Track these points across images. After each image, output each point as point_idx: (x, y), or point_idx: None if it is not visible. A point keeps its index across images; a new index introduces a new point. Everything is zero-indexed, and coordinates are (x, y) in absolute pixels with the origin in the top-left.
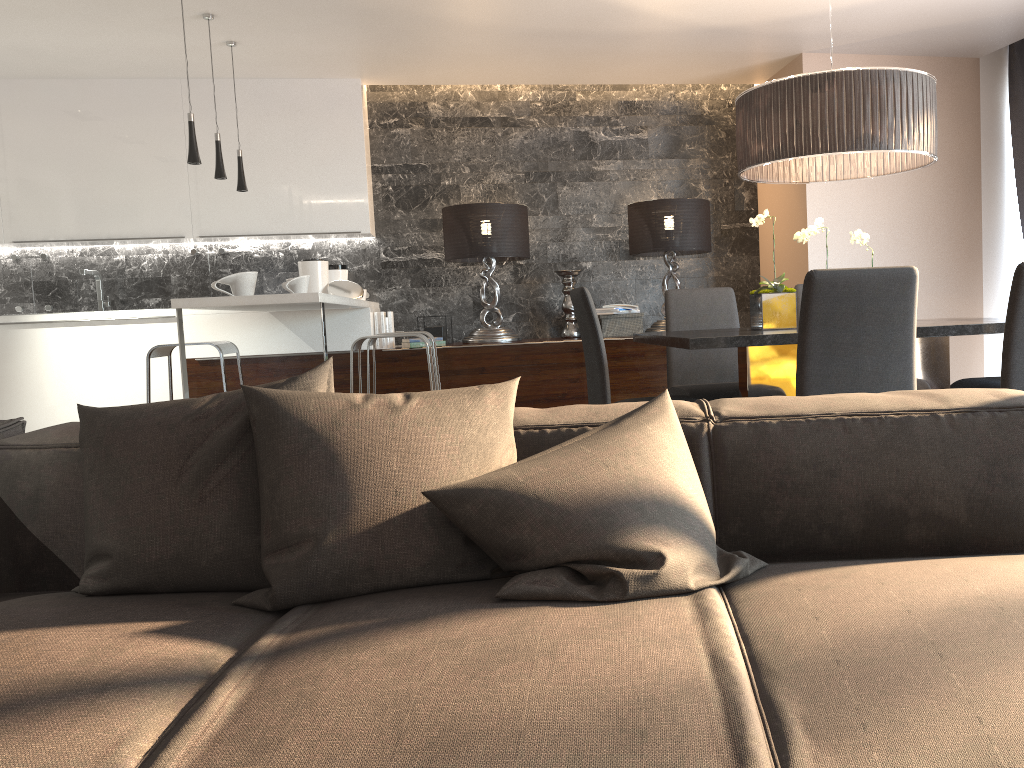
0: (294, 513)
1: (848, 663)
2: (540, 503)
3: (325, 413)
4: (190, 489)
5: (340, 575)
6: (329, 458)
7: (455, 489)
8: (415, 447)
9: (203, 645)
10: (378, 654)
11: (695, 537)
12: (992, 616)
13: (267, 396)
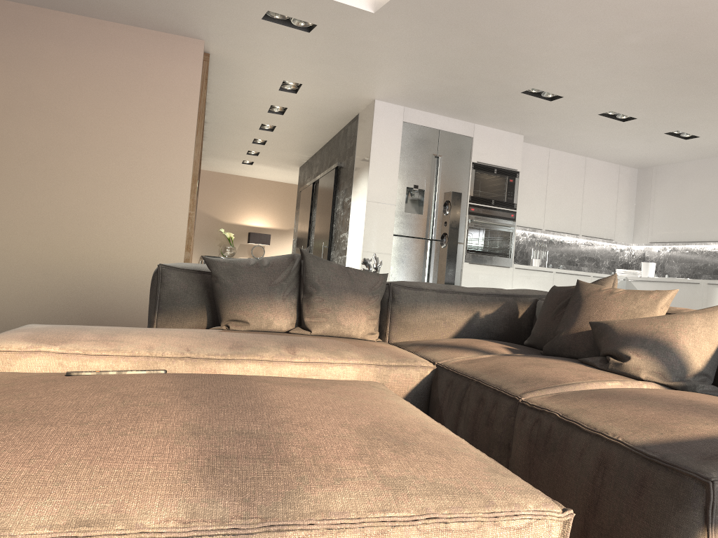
0: (561, 324)
1: (606, 392)
2: (612, 331)
3: (588, 291)
4: (553, 314)
5: (560, 347)
6: (578, 307)
7: (596, 322)
8: (606, 308)
9: (509, 352)
10: (521, 358)
11: (663, 361)
12: (692, 404)
13: (578, 283)
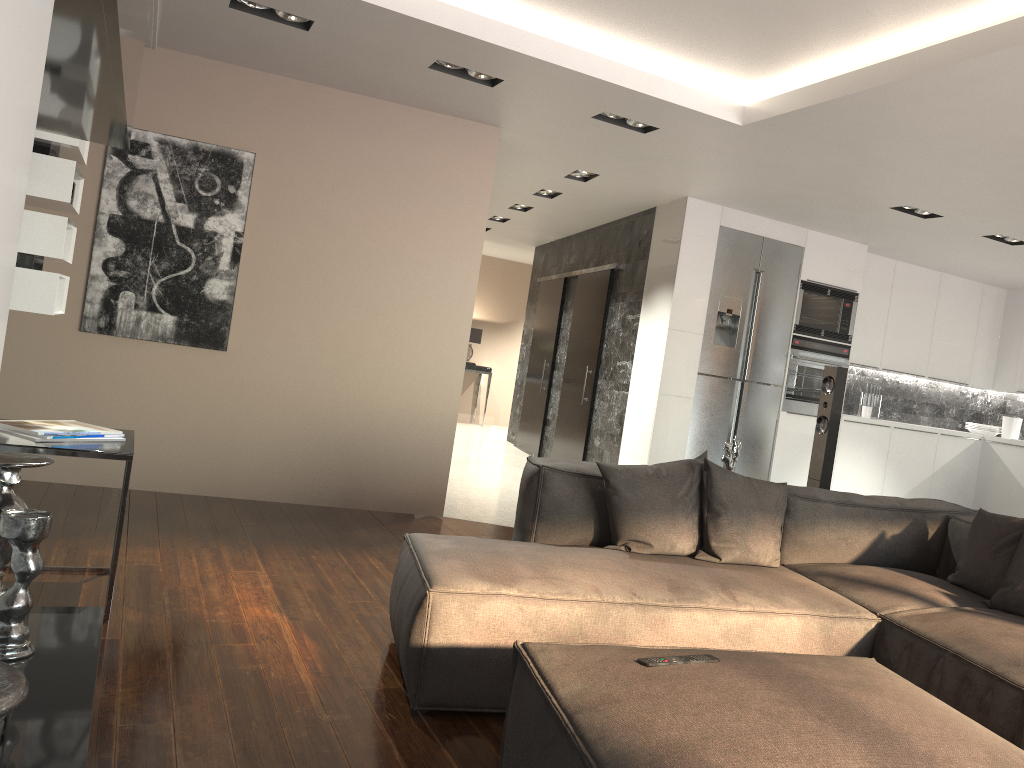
0: (1012, 573)
1: None
2: None
3: None
4: (991, 553)
5: (1015, 603)
6: None
7: None
8: None
9: (950, 601)
10: (984, 620)
11: None
12: None
13: None
